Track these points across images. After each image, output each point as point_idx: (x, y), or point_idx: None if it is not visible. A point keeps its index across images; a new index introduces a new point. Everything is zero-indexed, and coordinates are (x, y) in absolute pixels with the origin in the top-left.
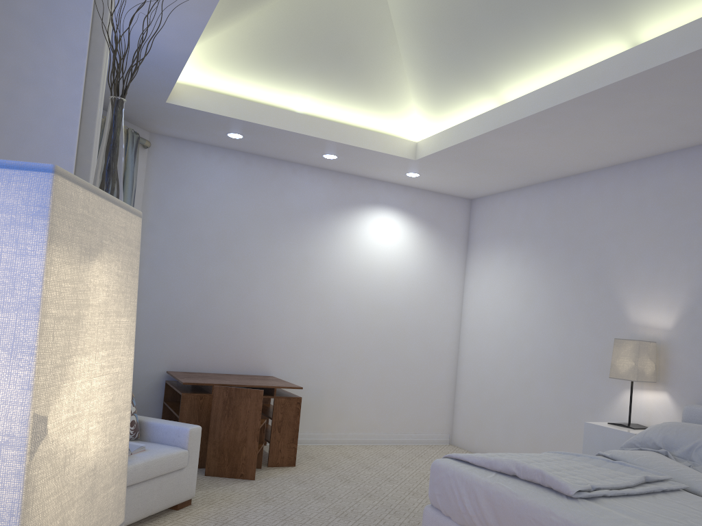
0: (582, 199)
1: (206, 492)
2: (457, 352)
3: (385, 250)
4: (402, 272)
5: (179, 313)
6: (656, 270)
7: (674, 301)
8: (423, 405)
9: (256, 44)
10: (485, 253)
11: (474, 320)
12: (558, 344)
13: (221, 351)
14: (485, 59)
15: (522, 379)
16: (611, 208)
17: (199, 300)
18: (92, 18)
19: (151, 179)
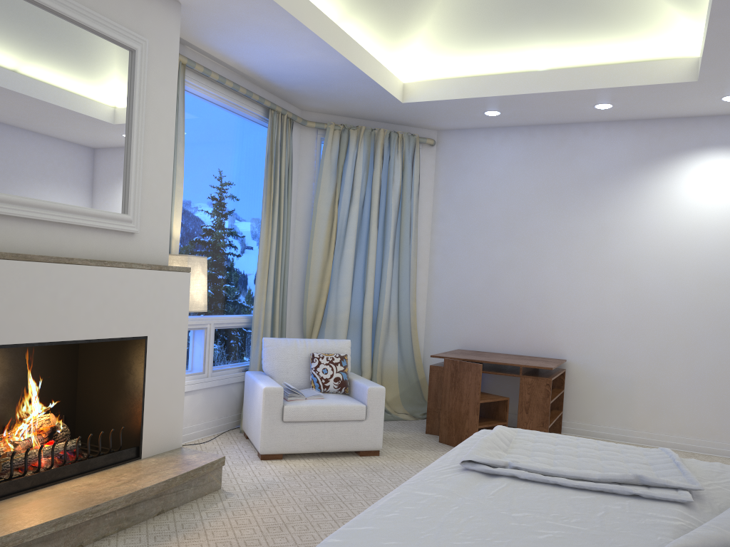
0: None
1: (411, 451)
2: None
3: (721, 204)
4: None
5: (469, 294)
6: None
7: None
8: None
9: (462, 20)
10: None
11: None
12: None
13: (510, 332)
14: None
15: None
16: None
17: (486, 281)
18: None
19: (439, 173)
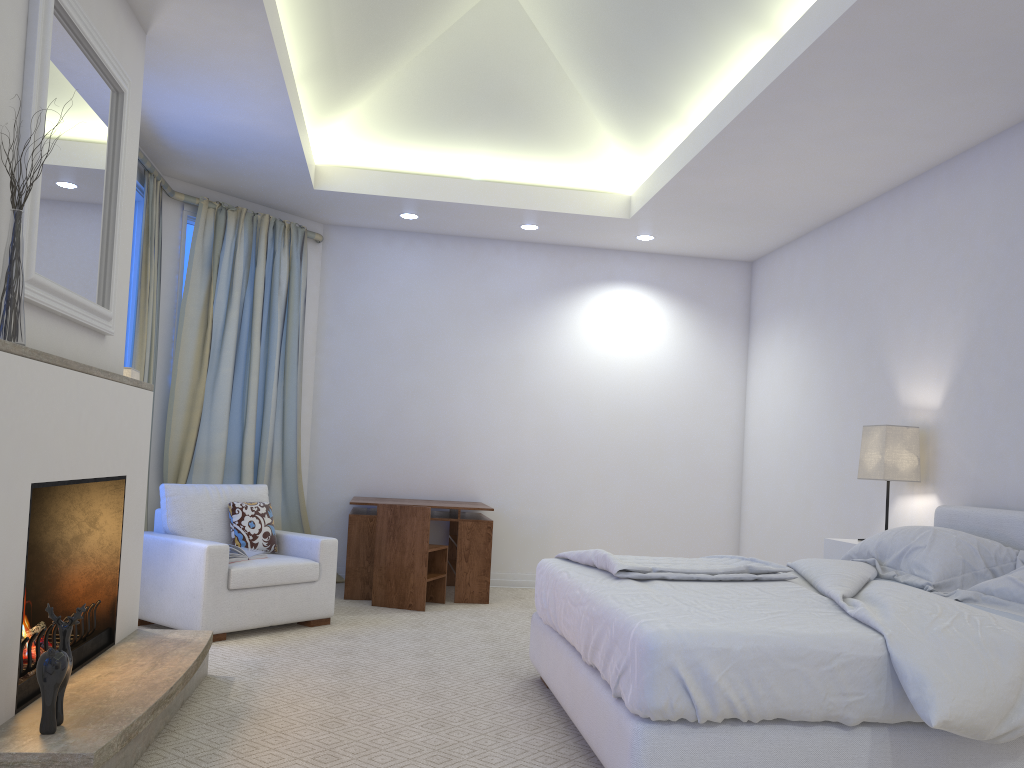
0: (854, 245)
1: (357, 616)
2: (740, 470)
3: (626, 339)
4: (652, 366)
5: (366, 429)
6: (924, 330)
7: (942, 370)
8: (692, 542)
9: (404, 109)
10: (765, 332)
11: (756, 425)
12: (834, 445)
13: (417, 473)
14: (657, 84)
15: (801, 498)
16: (882, 252)
17: (388, 413)
18: (13, 153)
19: (327, 277)
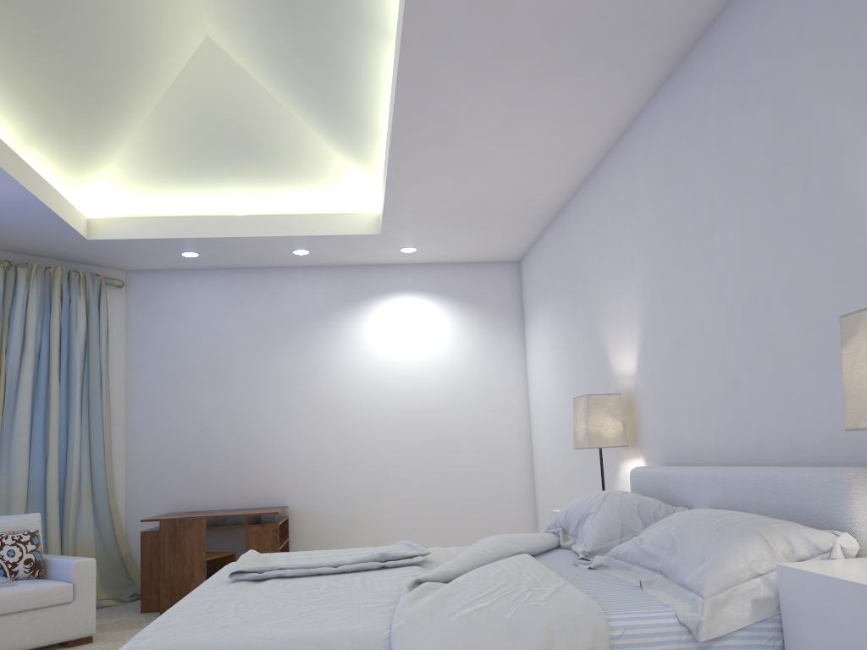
0: (572, 232)
1: (131, 631)
2: (530, 450)
3: (411, 342)
4: (437, 364)
5: (176, 449)
6: (619, 301)
7: (633, 336)
8: (491, 522)
9: (156, 160)
10: (532, 322)
11: (536, 408)
12: None
13: (226, 485)
14: (352, 109)
15: (567, 471)
16: (588, 235)
17: (195, 433)
18: None
19: (131, 317)
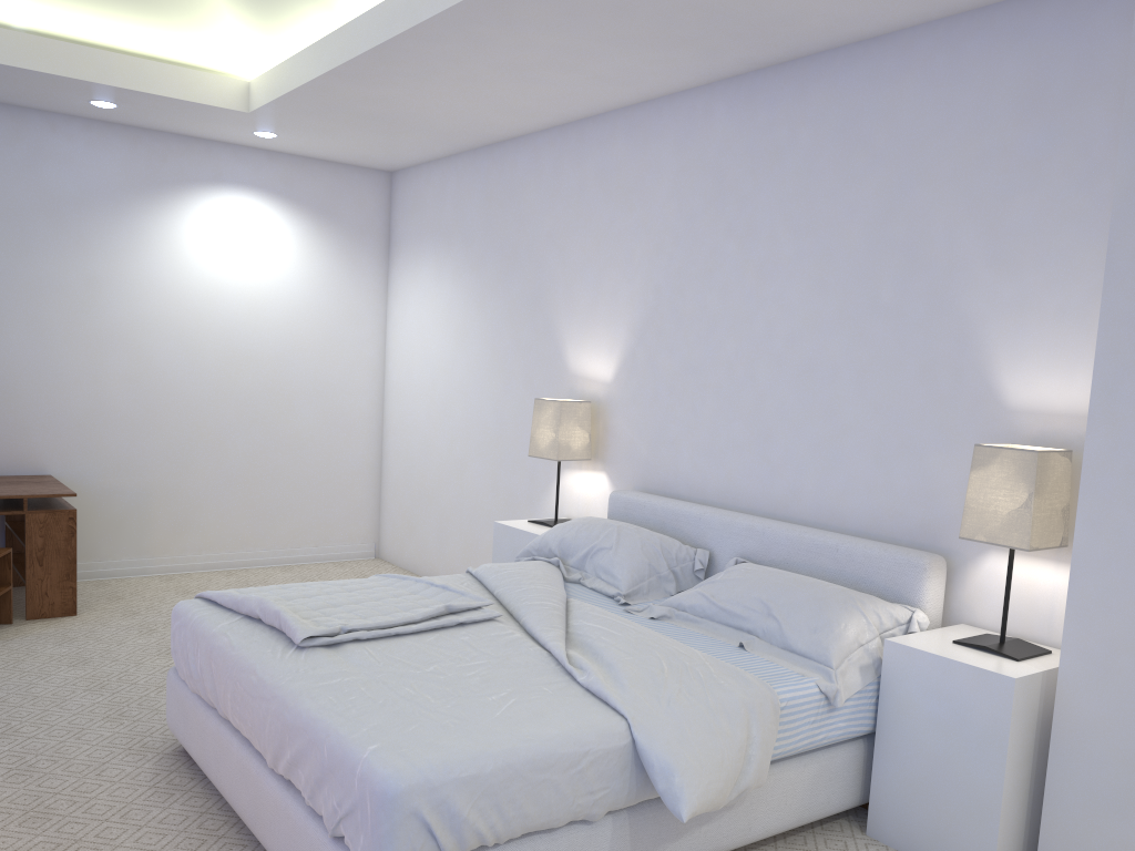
0: (519, 180)
1: None
2: (381, 418)
3: (242, 260)
4: (276, 295)
5: None
6: (597, 294)
7: (615, 341)
8: (327, 503)
9: None
10: (410, 261)
11: (400, 369)
12: (494, 406)
13: None
14: None
15: (456, 458)
16: (551, 196)
17: None
18: None
19: None
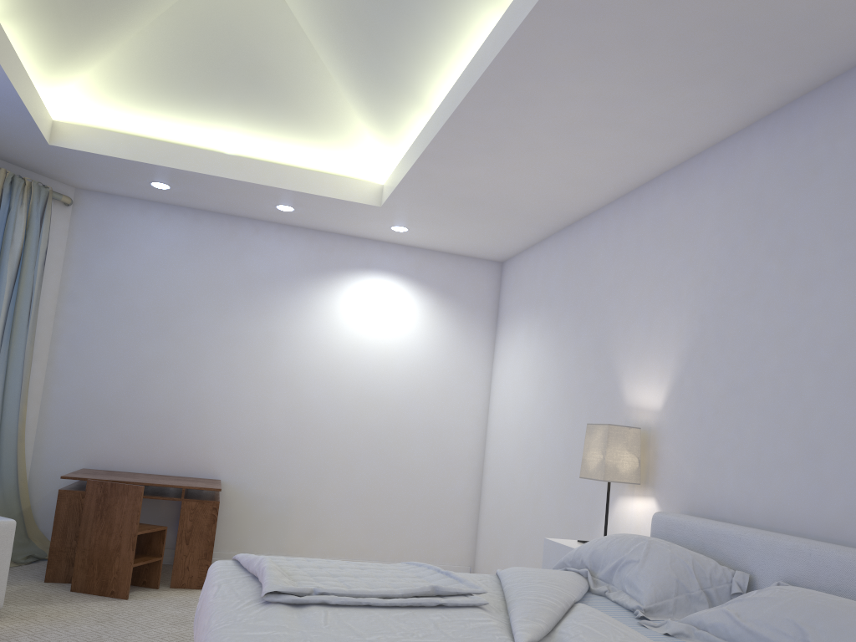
0: (590, 247)
1: (40, 607)
2: (482, 458)
3: (379, 326)
4: (403, 353)
5: (103, 399)
6: (649, 330)
7: (664, 371)
8: (432, 526)
9: (150, 72)
10: (510, 328)
11: (498, 416)
12: (564, 441)
13: (154, 447)
14: (400, 66)
15: (533, 490)
16: (614, 254)
17: (129, 384)
18: None
19: (74, 242)
